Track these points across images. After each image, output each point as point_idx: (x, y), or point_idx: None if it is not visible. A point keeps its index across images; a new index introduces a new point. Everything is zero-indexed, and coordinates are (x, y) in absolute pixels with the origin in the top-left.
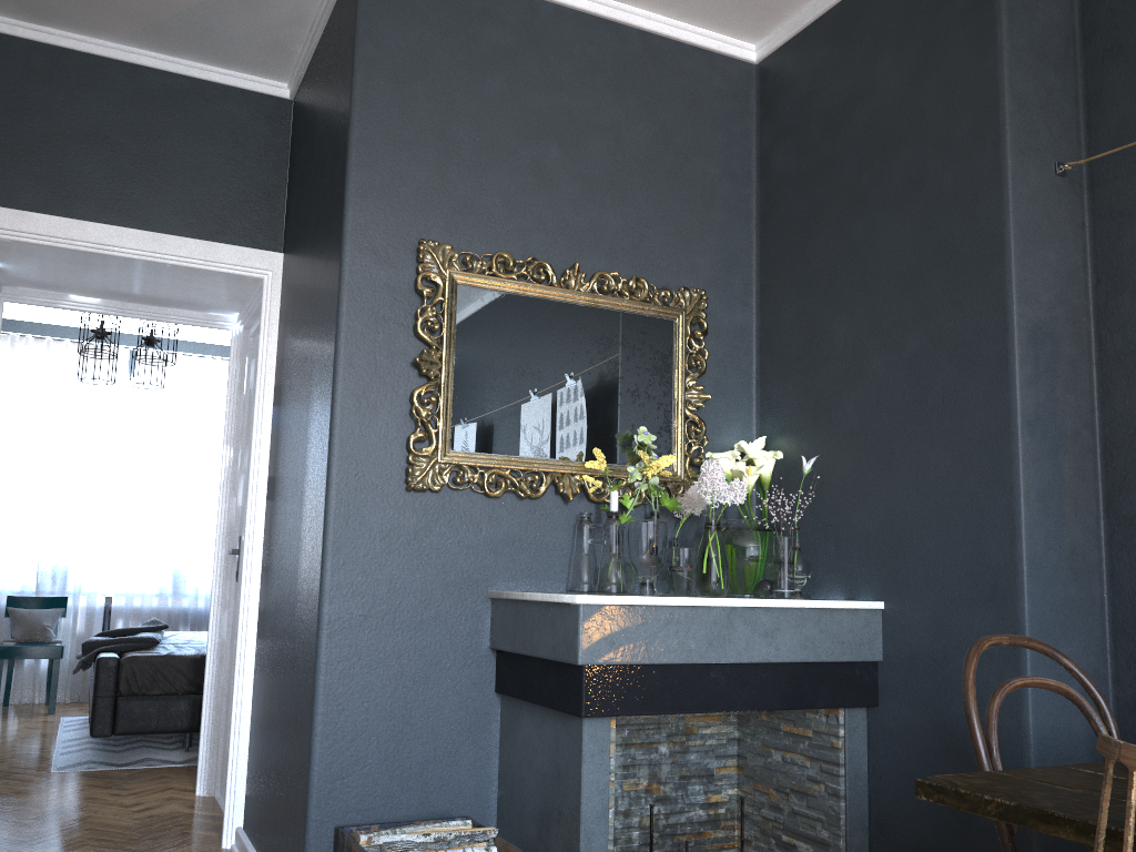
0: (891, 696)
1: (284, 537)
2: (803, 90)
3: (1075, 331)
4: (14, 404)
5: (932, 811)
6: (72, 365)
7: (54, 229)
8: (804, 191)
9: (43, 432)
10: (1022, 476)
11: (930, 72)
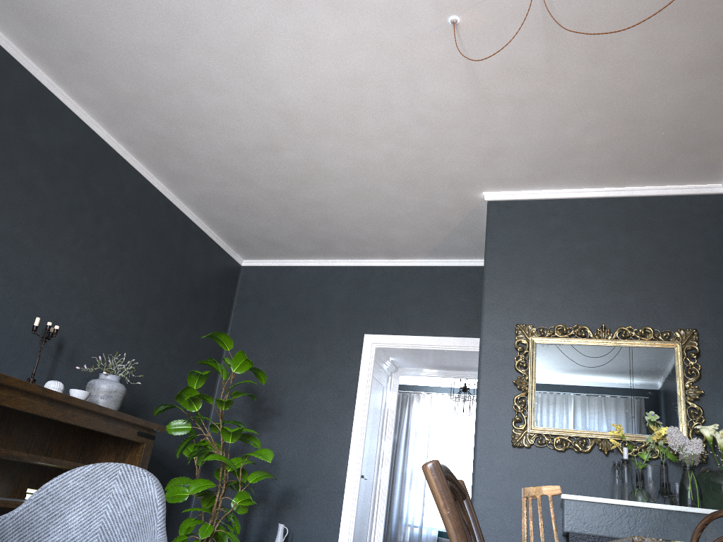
0: None
1: None
2: None
3: None
4: (440, 429)
5: None
6: (465, 408)
7: (399, 340)
8: None
9: (453, 443)
10: None
11: None
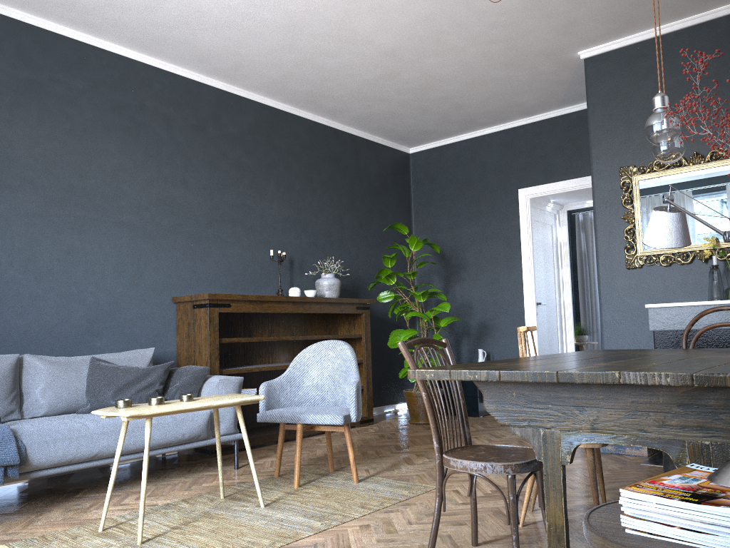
0: None
1: None
2: None
3: None
4: None
5: None
6: None
7: (548, 188)
8: None
9: None
10: None
11: None
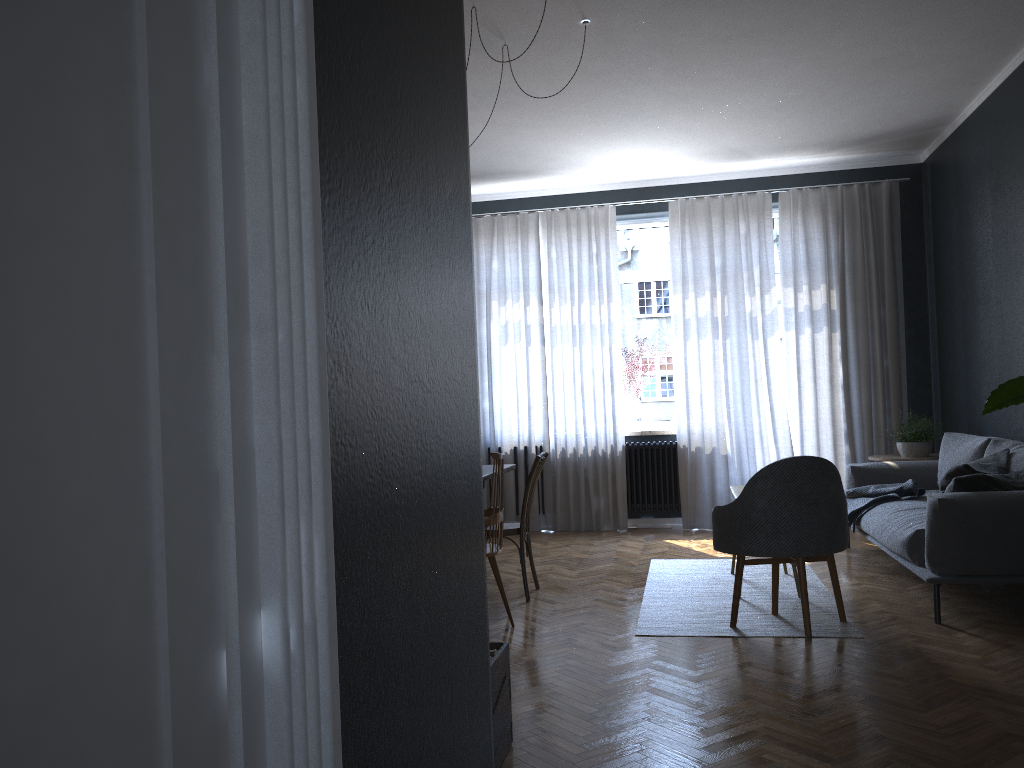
0: None
1: (400, 382)
2: None
3: None
4: None
5: None
6: None
7: None
8: None
9: None
10: None
11: None
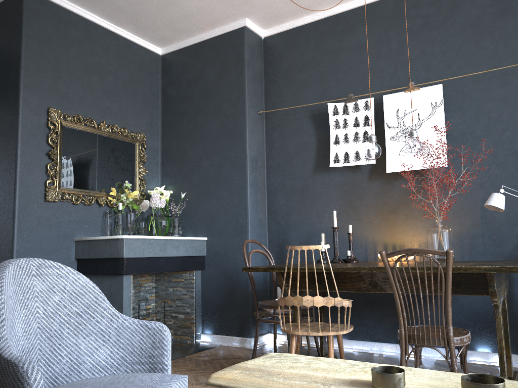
0: (209, 265)
1: None
2: (179, 70)
3: (261, 159)
4: None
5: (221, 297)
6: None
7: None
8: (180, 104)
9: None
10: (249, 199)
11: (224, 76)
